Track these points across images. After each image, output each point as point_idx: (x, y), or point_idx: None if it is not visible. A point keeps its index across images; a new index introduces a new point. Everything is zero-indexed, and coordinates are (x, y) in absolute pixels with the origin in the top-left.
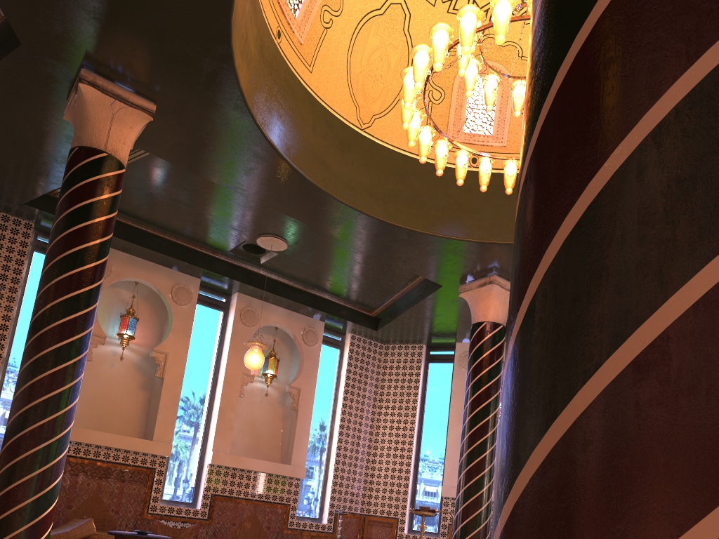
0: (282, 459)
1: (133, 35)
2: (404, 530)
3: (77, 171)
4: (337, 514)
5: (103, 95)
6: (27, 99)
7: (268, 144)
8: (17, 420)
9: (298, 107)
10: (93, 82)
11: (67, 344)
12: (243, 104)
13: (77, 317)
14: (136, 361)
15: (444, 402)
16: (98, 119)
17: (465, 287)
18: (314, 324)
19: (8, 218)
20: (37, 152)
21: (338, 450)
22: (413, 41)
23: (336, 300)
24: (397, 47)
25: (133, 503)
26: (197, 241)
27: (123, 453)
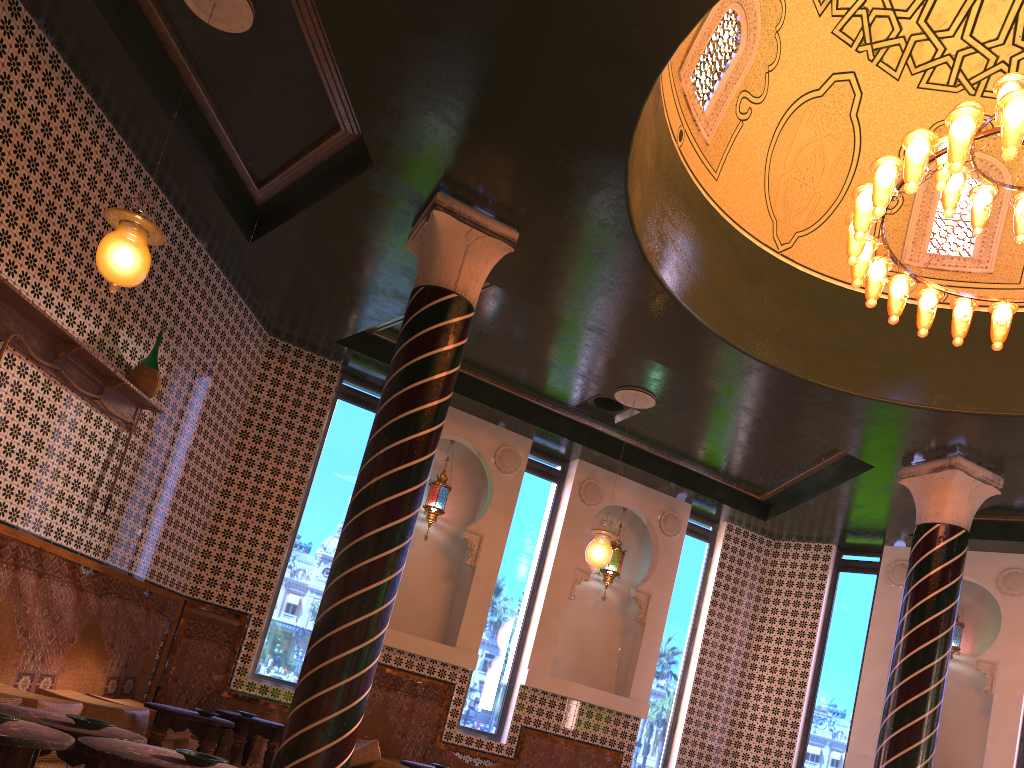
0: (617, 688)
1: (506, 154)
2: None
3: (420, 316)
4: None
5: (459, 222)
6: (366, 225)
7: (654, 278)
8: (329, 615)
9: (696, 227)
10: (449, 208)
11: (392, 528)
12: (630, 231)
13: (406, 495)
14: (442, 542)
15: (859, 630)
16: (450, 252)
17: (909, 470)
18: (677, 506)
19: (313, 358)
20: (364, 284)
21: (696, 685)
22: (862, 129)
23: (712, 476)
24: (839, 138)
25: (424, 726)
26: (536, 391)
27: (418, 659)
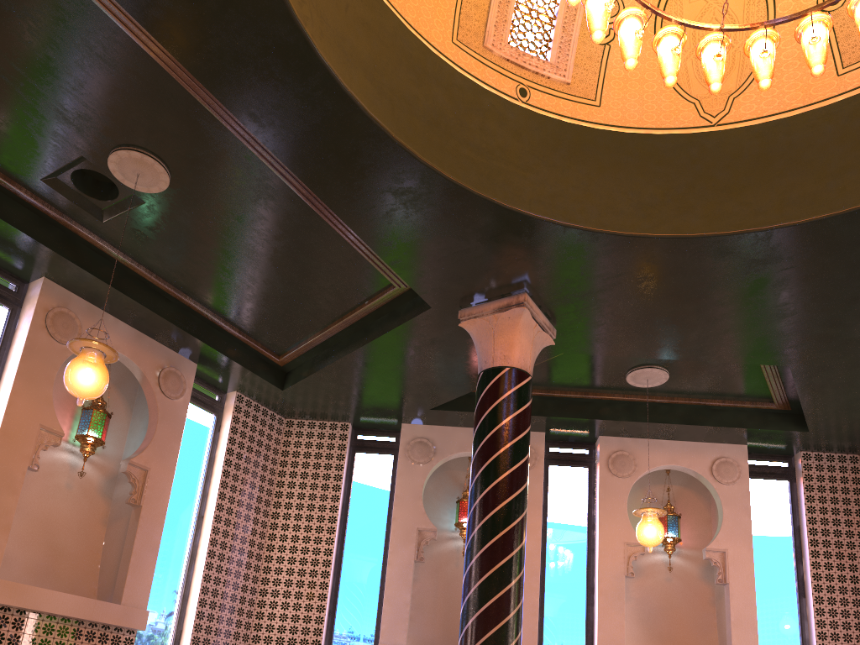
0: (102, 594)
1: None
2: None
3: None
4: None
5: None
6: None
7: None
8: None
9: None
10: None
11: None
12: None
13: None
14: None
15: (380, 513)
16: None
17: (470, 312)
18: (180, 364)
19: None
20: None
21: (205, 583)
22: None
23: (227, 325)
24: None
25: None
26: None
27: None
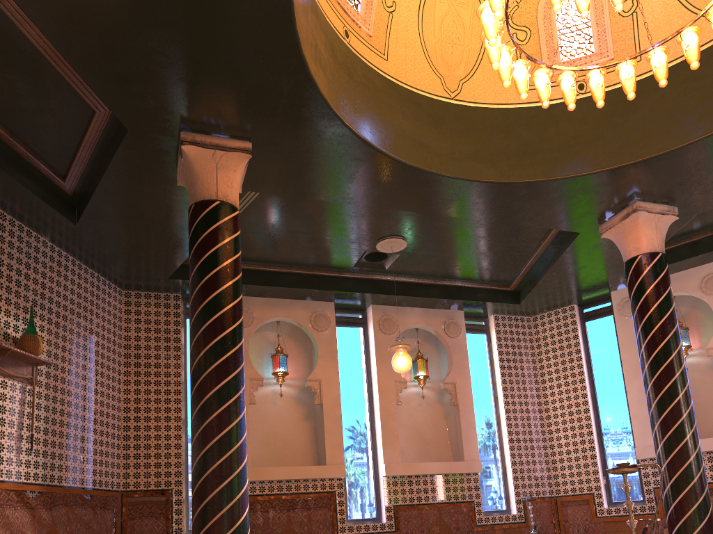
0: (454, 457)
1: (214, 81)
2: (603, 505)
3: (198, 225)
4: (525, 502)
5: (204, 149)
6: (146, 179)
7: (362, 142)
8: (198, 464)
9: (382, 97)
10: (193, 140)
11: (225, 385)
12: (328, 109)
13: (228, 357)
14: (295, 395)
15: (614, 358)
16: (205, 173)
17: (605, 226)
18: (453, 315)
19: (159, 296)
20: (166, 226)
21: (510, 436)
22: None
23: (469, 284)
24: (467, 3)
25: (323, 528)
26: (322, 265)
27: (303, 482)
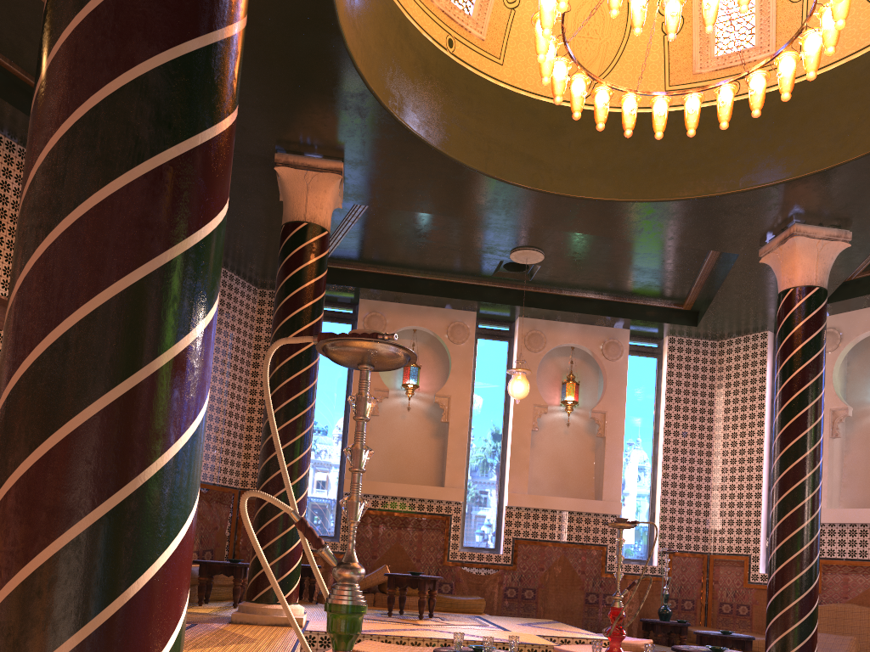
0: (596, 495)
1: (294, 112)
2: (758, 570)
3: (285, 246)
4: (669, 554)
5: (296, 170)
6: (254, 192)
7: (453, 162)
8: (261, 472)
9: (489, 109)
10: (286, 162)
11: (291, 402)
12: (409, 134)
13: (297, 377)
14: (426, 409)
15: None
16: (296, 194)
17: (764, 249)
18: (616, 334)
19: None
20: None
21: (664, 479)
22: None
23: (633, 301)
24: None
25: (433, 551)
26: (457, 273)
27: (418, 501)
